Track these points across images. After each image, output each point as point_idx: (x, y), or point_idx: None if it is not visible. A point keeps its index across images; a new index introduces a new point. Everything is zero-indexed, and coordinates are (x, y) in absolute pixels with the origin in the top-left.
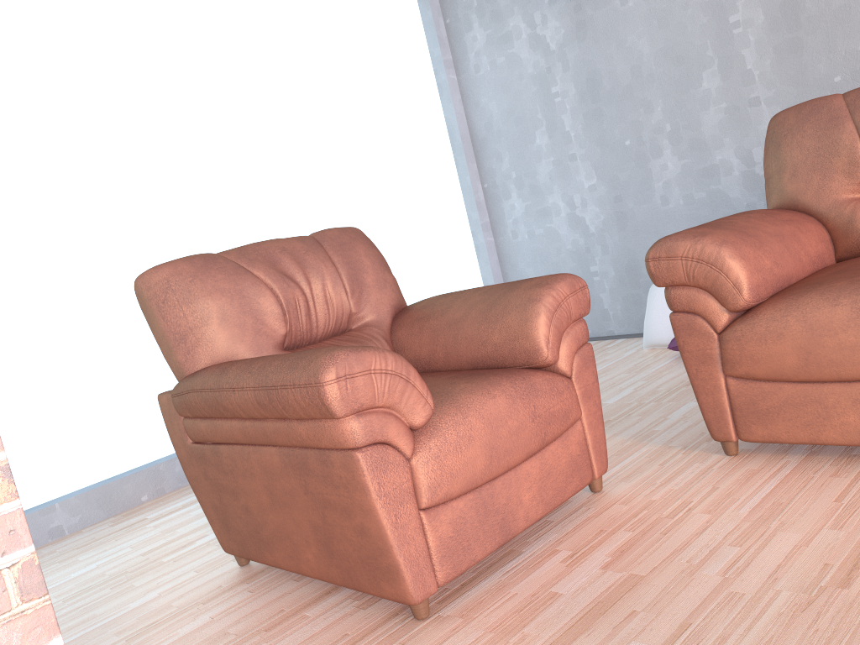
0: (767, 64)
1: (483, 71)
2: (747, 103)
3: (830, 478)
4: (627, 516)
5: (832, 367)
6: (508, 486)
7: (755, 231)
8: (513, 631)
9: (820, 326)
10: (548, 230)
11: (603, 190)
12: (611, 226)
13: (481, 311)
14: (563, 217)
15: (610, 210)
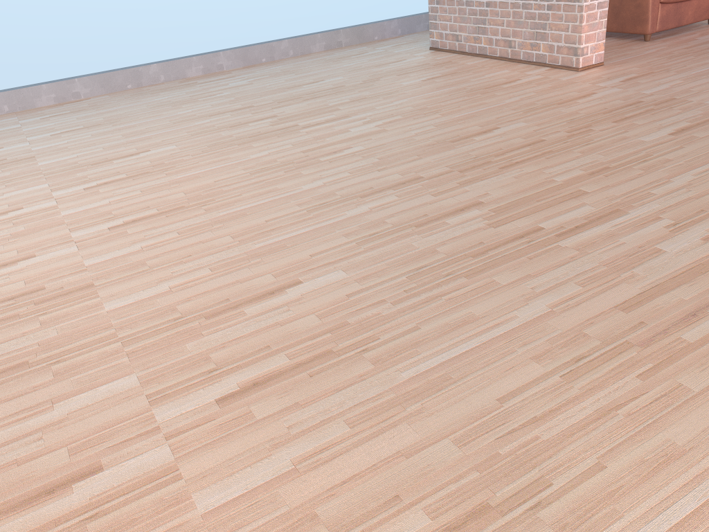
0: None
1: None
2: None
3: None
4: None
5: None
6: (685, 6)
7: None
8: (682, 43)
9: None
10: None
11: None
12: None
13: None
14: None
15: None
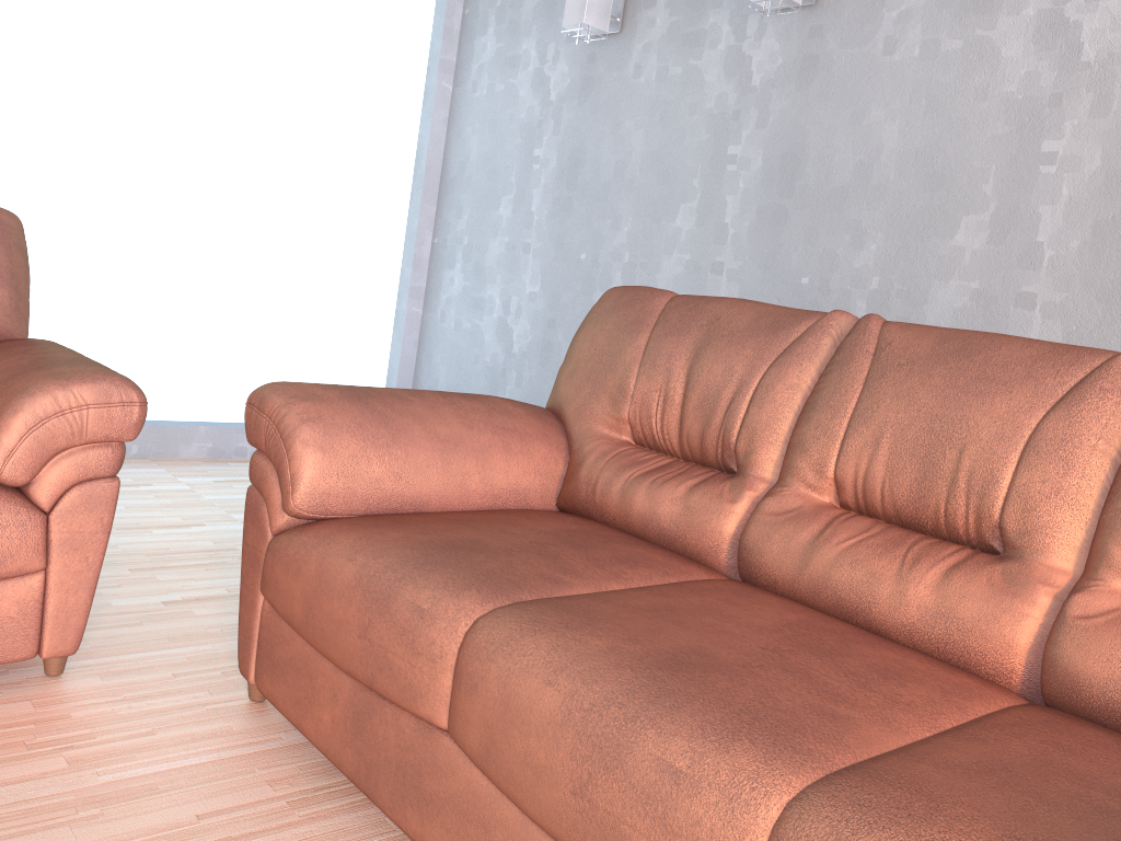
0: (745, 225)
1: (479, 94)
2: (710, 266)
3: (262, 782)
4: (1, 723)
5: (322, 639)
6: None
7: (412, 423)
8: None
9: (327, 579)
10: (475, 328)
11: (541, 304)
12: (535, 354)
13: (0, 380)
14: (495, 319)
15: (539, 333)
